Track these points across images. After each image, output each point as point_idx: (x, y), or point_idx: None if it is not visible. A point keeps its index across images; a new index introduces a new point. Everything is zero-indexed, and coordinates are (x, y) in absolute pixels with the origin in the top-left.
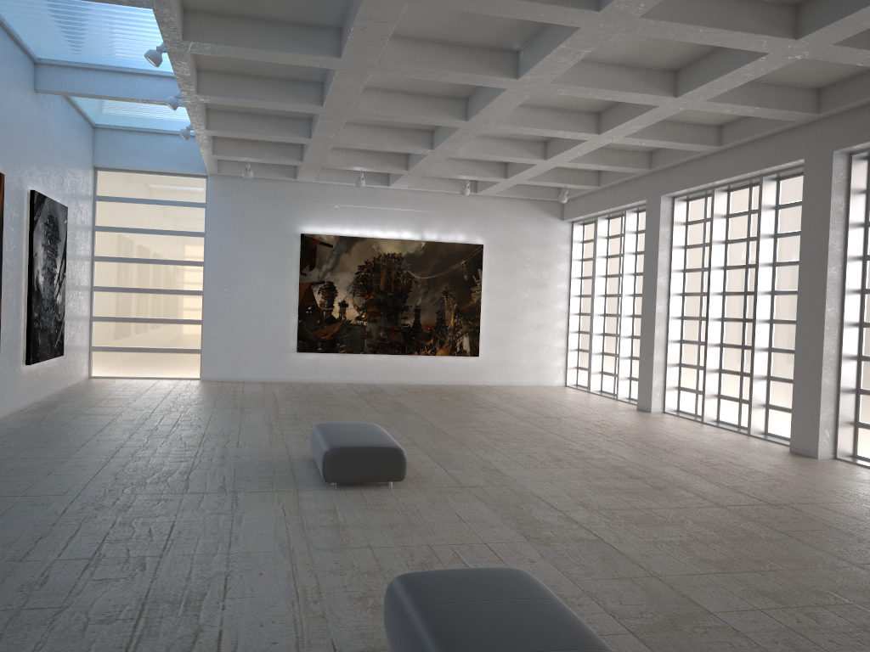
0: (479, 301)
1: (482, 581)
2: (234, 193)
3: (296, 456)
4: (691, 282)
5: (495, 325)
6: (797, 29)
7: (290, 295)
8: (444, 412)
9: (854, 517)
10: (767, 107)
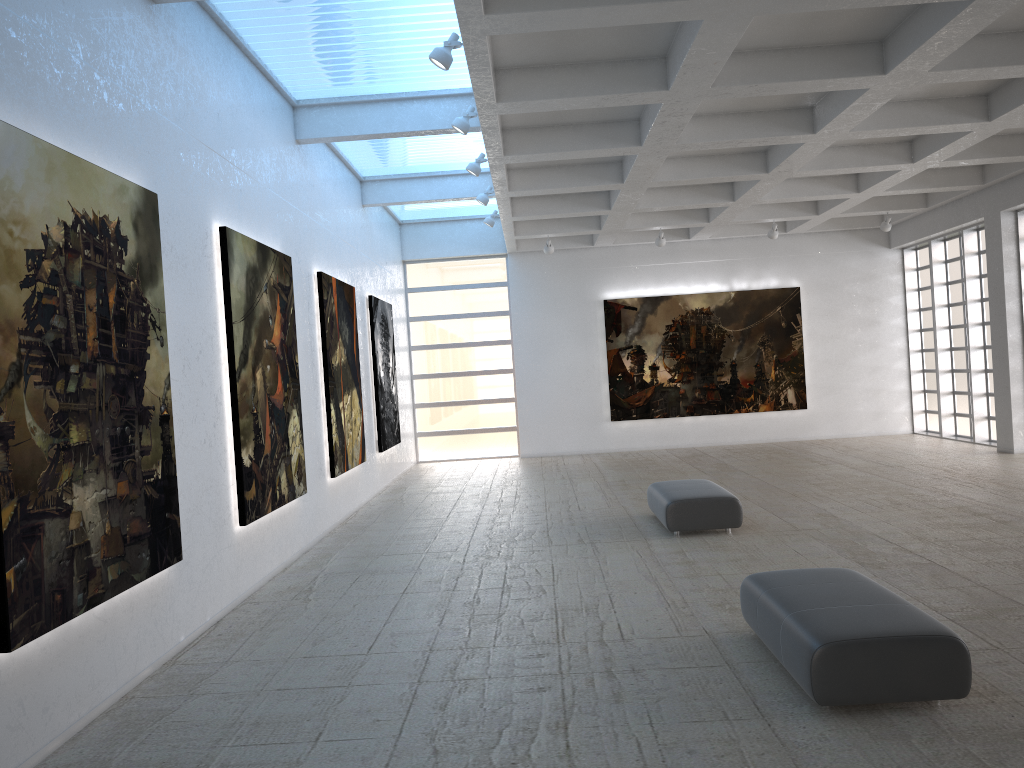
0: (801, 349)
1: (815, 574)
2: (533, 268)
3: (636, 514)
4: None
5: (822, 373)
6: None
7: (599, 363)
8: (774, 468)
9: None
10: None
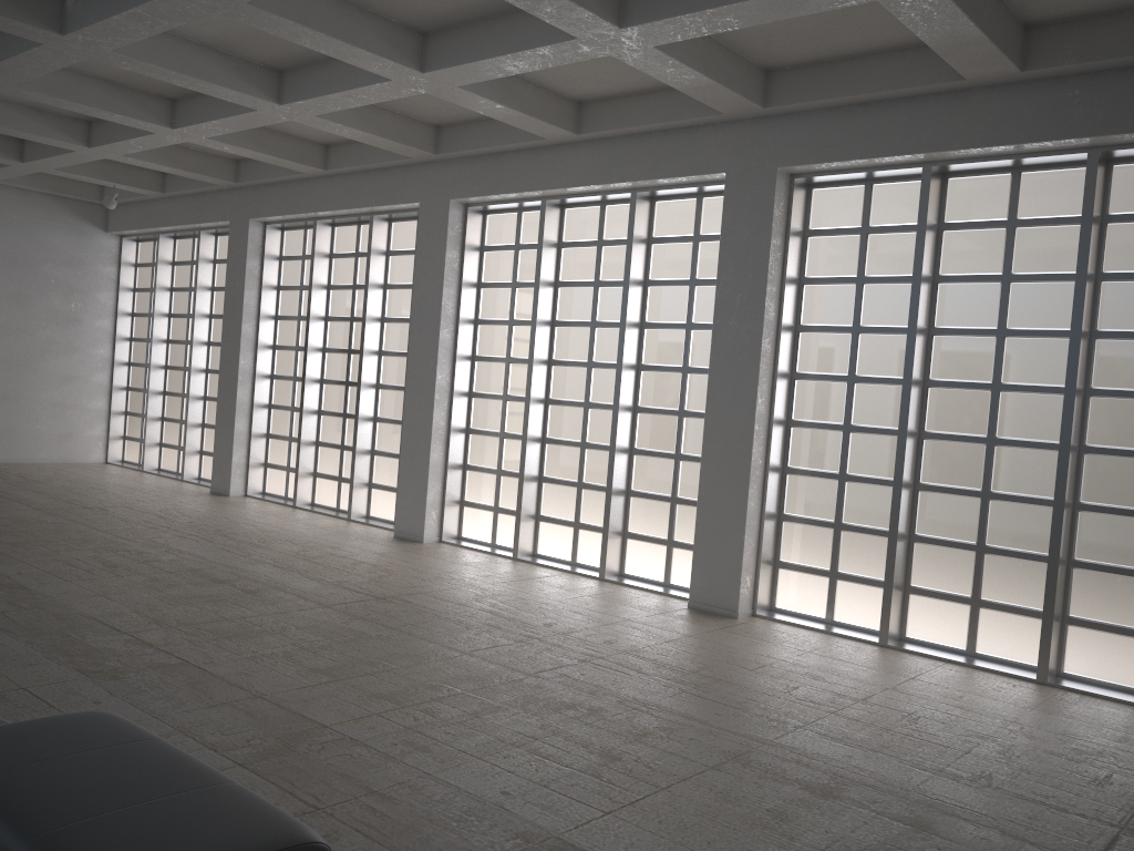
0: None
1: (53, 734)
2: None
3: None
4: (284, 332)
5: None
6: (423, 61)
7: None
8: None
9: (462, 603)
10: (384, 137)
